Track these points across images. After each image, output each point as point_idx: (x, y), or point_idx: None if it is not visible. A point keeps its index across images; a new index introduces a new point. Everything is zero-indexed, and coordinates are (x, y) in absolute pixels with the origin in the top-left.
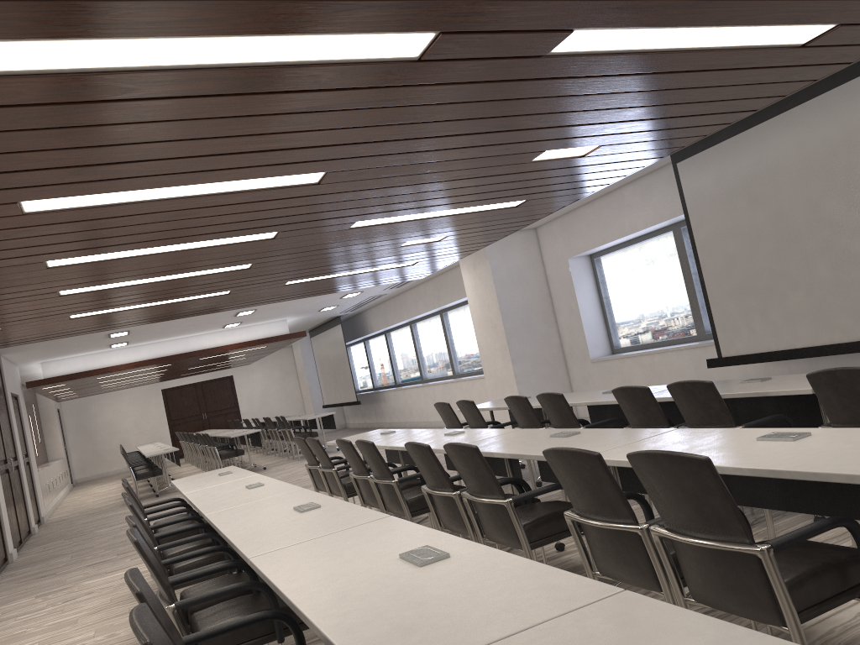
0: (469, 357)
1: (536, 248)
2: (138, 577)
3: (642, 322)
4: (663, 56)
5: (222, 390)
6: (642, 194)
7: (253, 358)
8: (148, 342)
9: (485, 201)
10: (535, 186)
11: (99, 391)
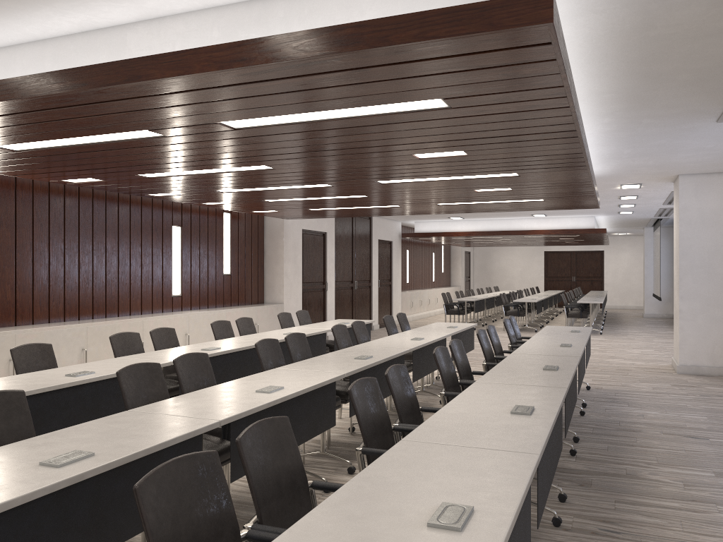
0: None
1: None
2: (43, 346)
3: None
4: (325, 122)
5: (592, 261)
6: None
7: (593, 241)
8: (480, 218)
9: (461, 174)
10: (487, 168)
11: (484, 245)
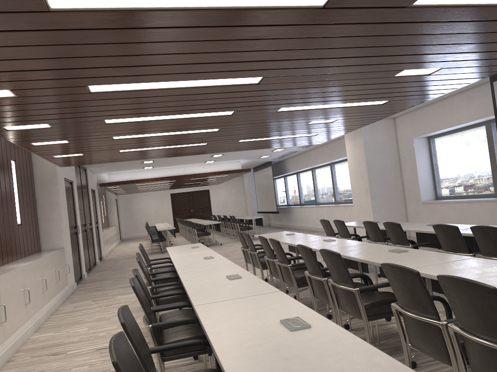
0: (345, 192)
1: (393, 130)
2: (126, 311)
3: (458, 182)
4: (492, 9)
5: (202, 197)
6: (467, 100)
7: (220, 181)
8: (163, 167)
9: (362, 99)
10: (395, 92)
11: (137, 191)
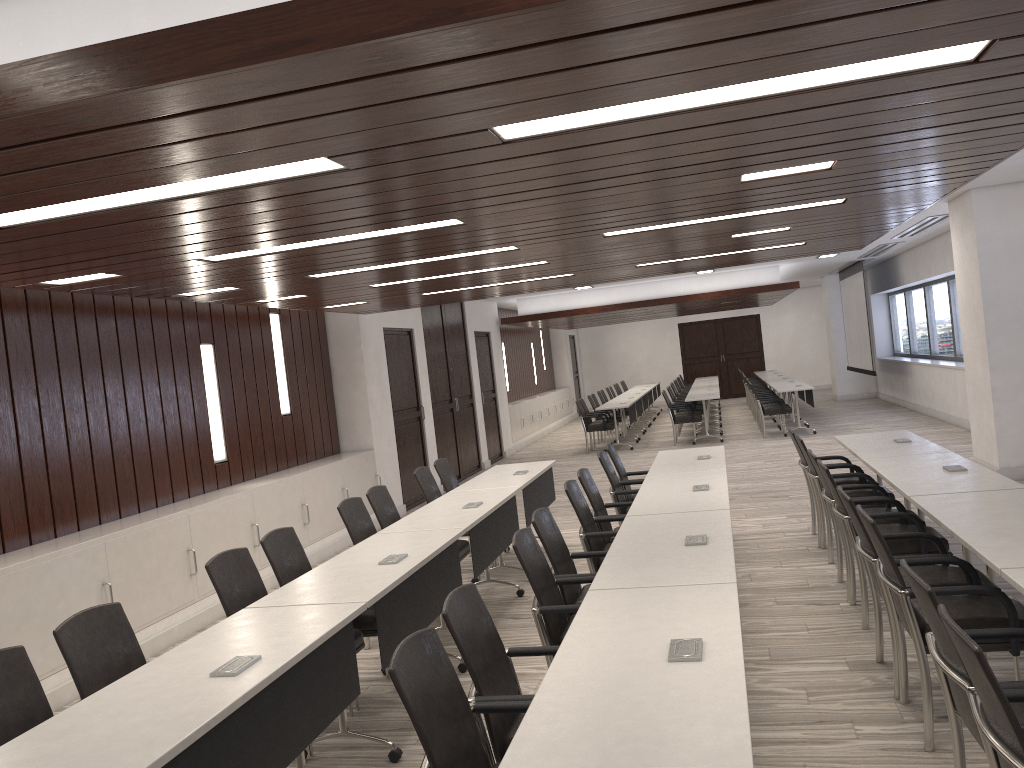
0: None
1: None
2: (108, 611)
3: None
4: (697, 114)
5: (745, 331)
6: None
7: (761, 302)
8: (616, 285)
9: (762, 207)
10: (821, 191)
11: (601, 324)
